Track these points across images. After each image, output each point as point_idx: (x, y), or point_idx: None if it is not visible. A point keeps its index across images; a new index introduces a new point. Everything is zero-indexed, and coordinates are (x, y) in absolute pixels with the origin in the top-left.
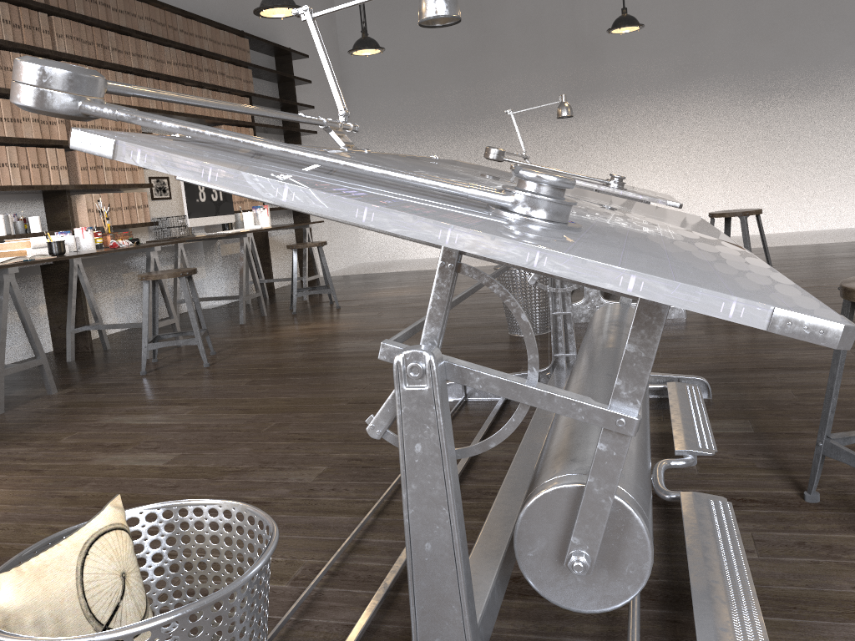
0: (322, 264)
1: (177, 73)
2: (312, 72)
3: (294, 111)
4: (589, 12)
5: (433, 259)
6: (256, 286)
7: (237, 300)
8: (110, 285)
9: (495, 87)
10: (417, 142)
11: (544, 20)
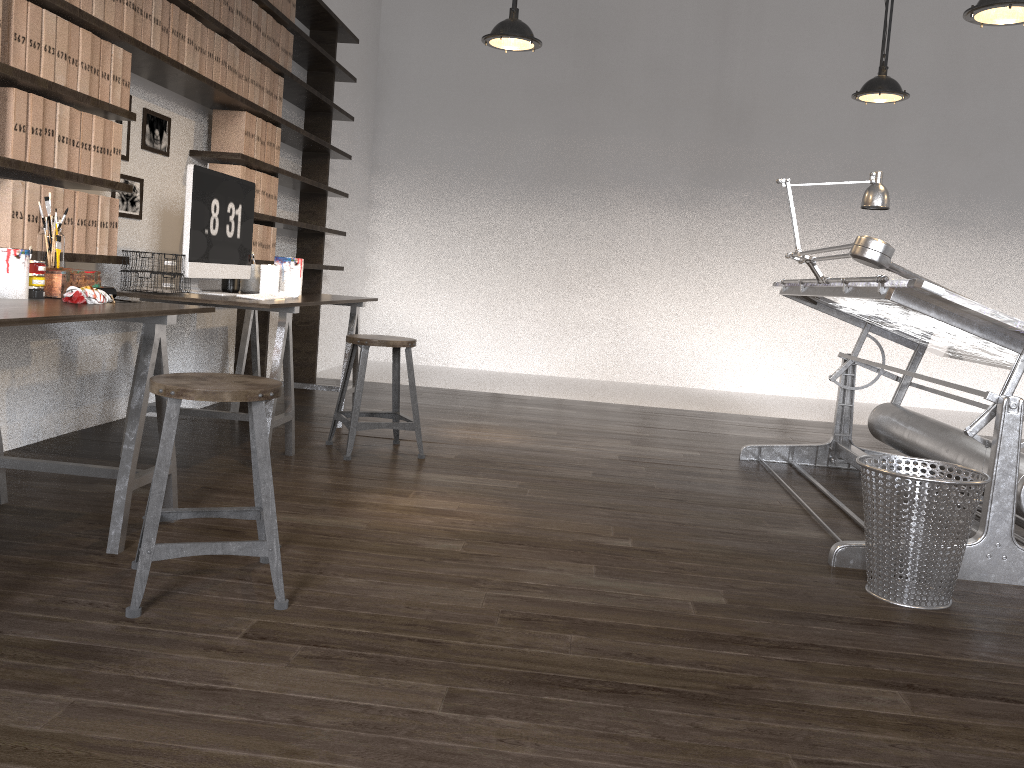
0: (395, 376)
1: (199, 2)
2: (347, 68)
3: (326, 118)
4: (742, 72)
5: (473, 373)
6: (288, 402)
7: (206, 407)
8: (6, 360)
9: (597, 146)
10: (471, 201)
11: (680, 69)
